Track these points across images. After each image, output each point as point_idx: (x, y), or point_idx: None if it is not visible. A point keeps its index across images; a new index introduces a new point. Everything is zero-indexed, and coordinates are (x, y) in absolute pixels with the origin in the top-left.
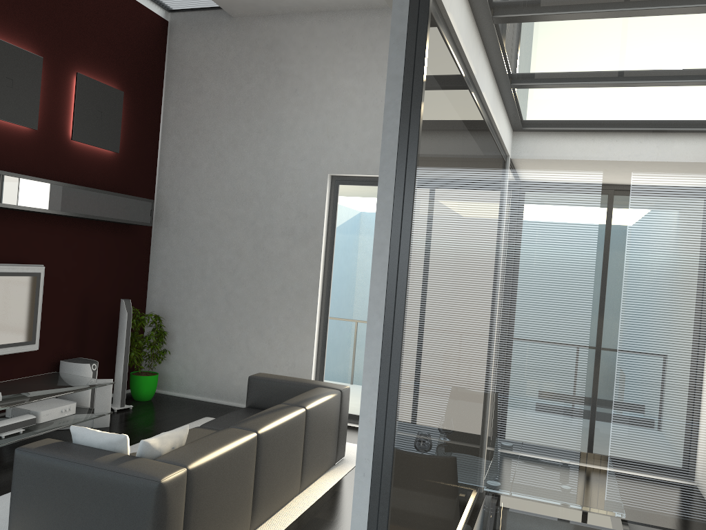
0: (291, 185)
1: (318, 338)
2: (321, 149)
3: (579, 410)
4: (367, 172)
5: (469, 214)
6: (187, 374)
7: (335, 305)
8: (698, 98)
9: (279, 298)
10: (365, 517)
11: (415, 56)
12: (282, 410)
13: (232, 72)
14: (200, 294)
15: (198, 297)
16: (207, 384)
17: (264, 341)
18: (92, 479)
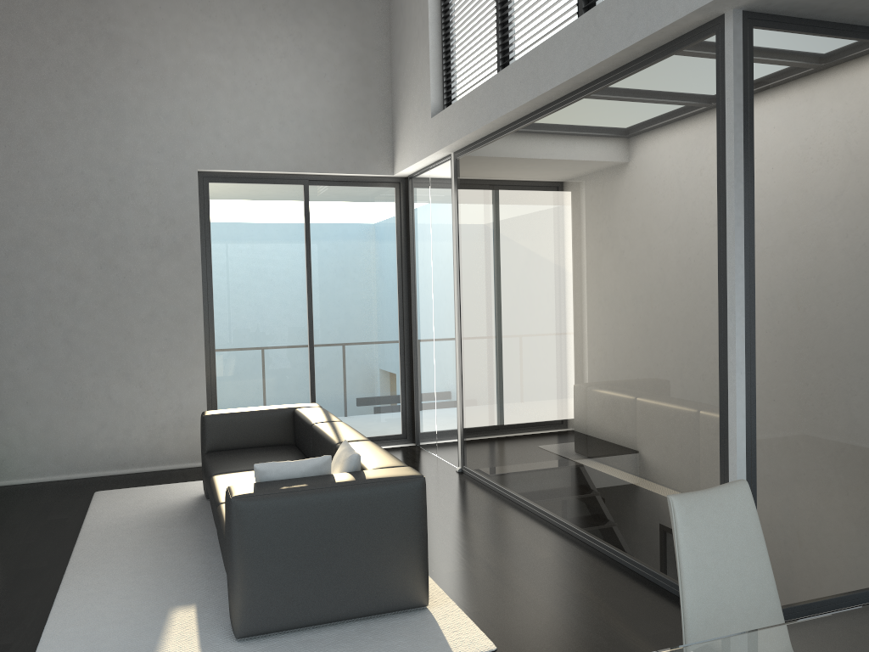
0: (148, 184)
1: (205, 369)
2: (184, 138)
3: (838, 306)
4: (249, 167)
5: (782, 196)
6: (12, 452)
7: (222, 327)
8: None
9: (149, 328)
10: (744, 400)
11: (748, 91)
12: (339, 425)
13: (30, 27)
14: (19, 338)
15: (15, 343)
16: (50, 457)
17: (133, 385)
18: (351, 497)
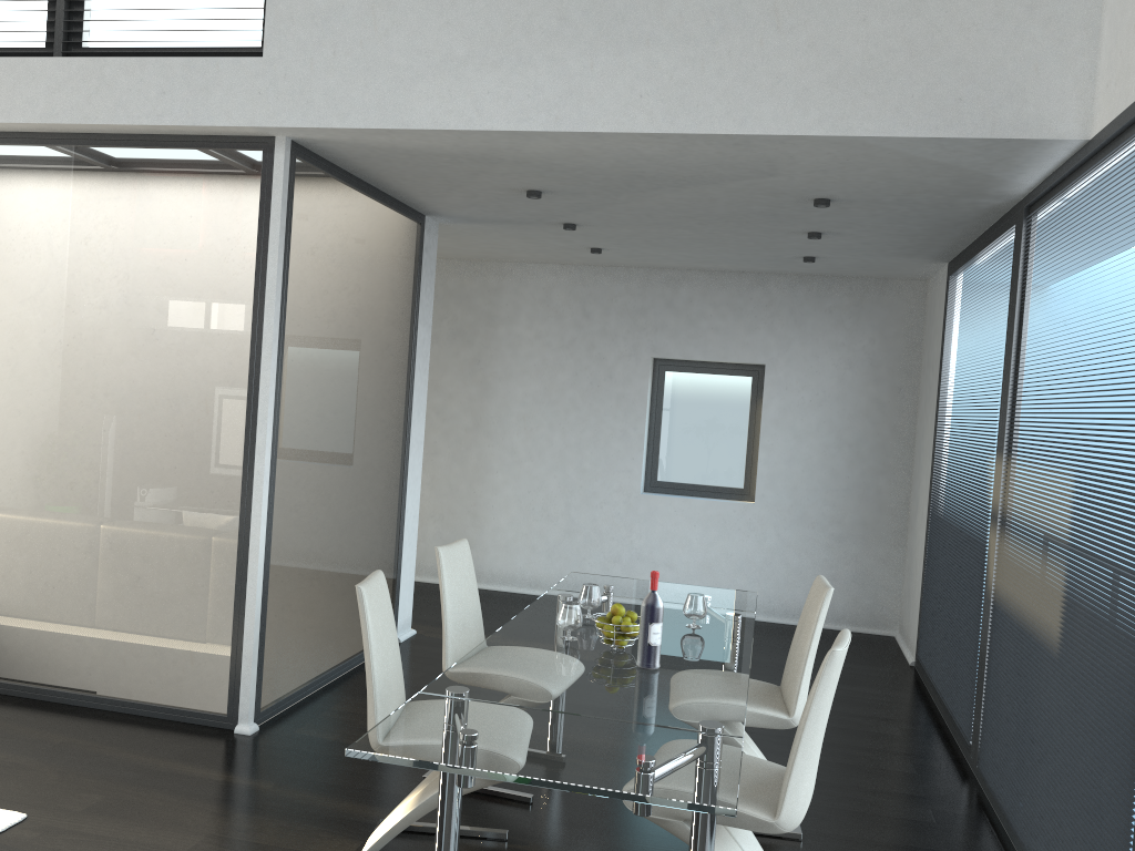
0: None
1: None
2: None
3: (325, 421)
4: None
5: (302, 318)
6: None
7: None
8: (354, 267)
9: None
10: (267, 508)
11: (289, 216)
12: None
13: None
14: None
15: None
16: None
17: None
18: None
